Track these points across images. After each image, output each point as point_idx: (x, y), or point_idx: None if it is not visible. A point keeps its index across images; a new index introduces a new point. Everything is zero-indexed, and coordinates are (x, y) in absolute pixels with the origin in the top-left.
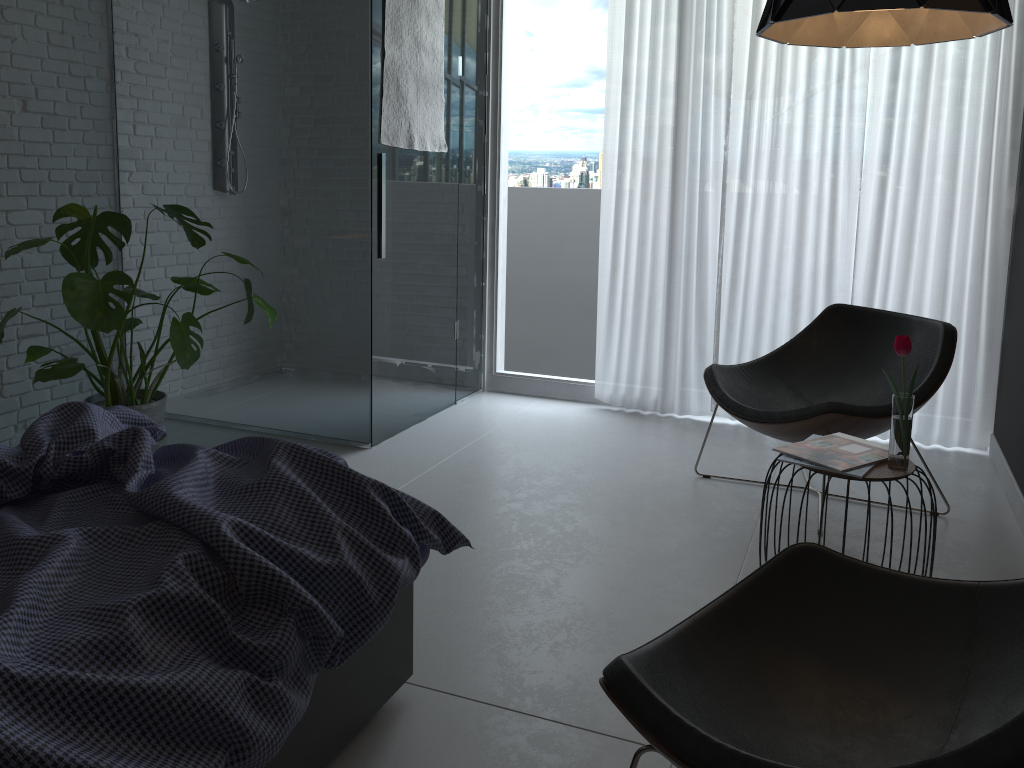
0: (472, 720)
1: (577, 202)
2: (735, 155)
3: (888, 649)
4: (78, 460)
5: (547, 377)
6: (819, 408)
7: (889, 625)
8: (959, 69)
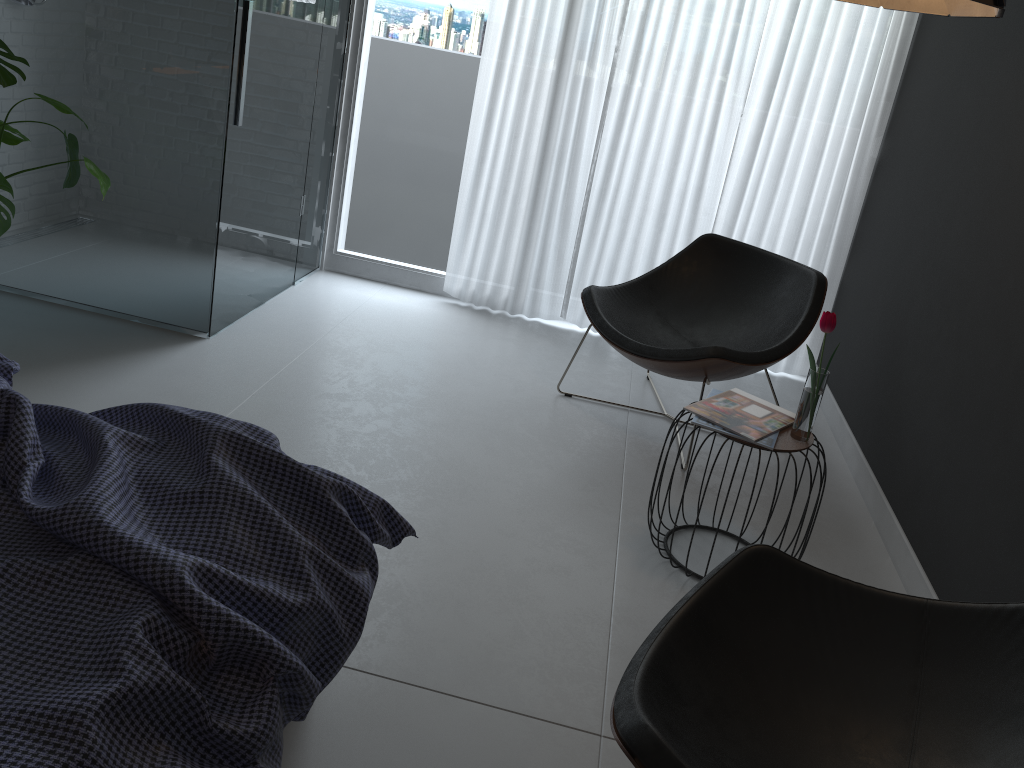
0: (390, 704)
1: (448, 79)
2: (624, 58)
3: (839, 661)
4: None
5: (393, 263)
6: (705, 352)
7: (839, 635)
8: (857, 10)
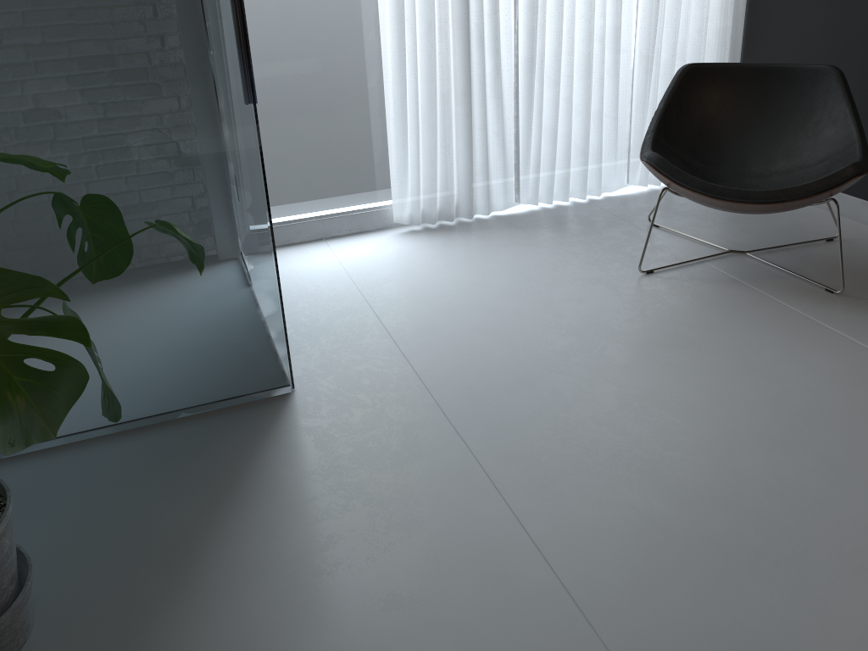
0: None
1: None
2: None
3: None
4: None
5: (323, 214)
6: (848, 173)
7: None
8: None
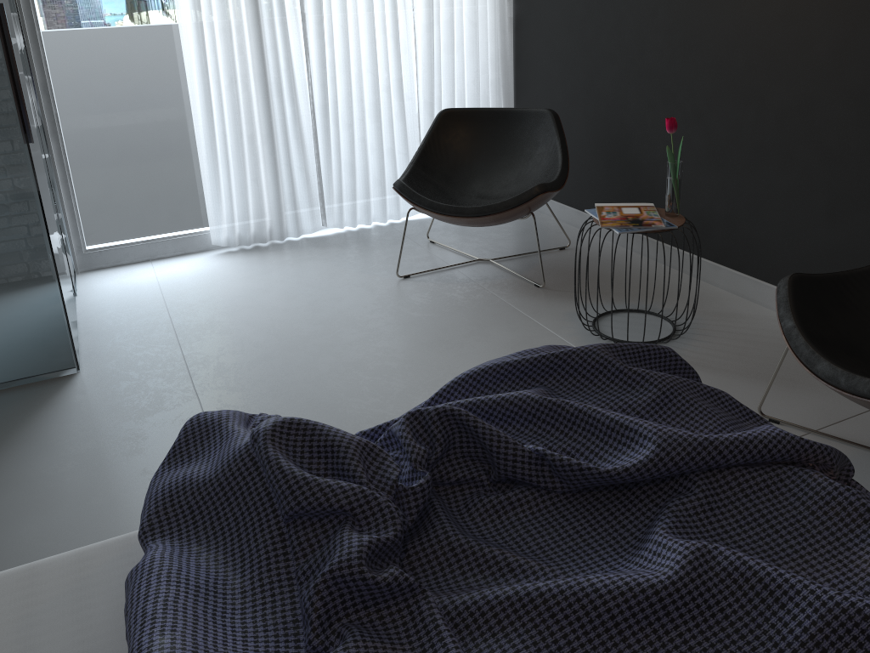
0: None
1: (142, 46)
2: None
3: None
4: (430, 482)
5: (149, 239)
6: (534, 192)
7: (860, 306)
8: None
